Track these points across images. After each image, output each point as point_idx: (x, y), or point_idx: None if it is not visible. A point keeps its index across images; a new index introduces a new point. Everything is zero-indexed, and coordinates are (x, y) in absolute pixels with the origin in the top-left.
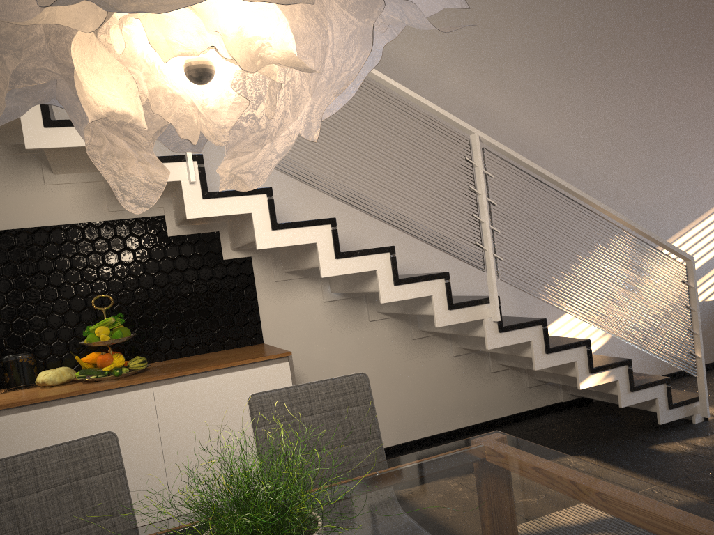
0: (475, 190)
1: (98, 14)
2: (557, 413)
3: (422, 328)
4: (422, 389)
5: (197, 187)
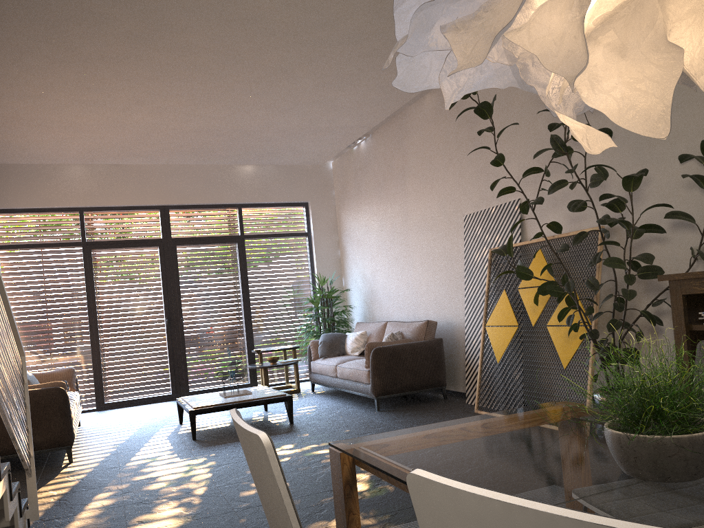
0: None
1: None
2: None
3: None
4: None
5: None
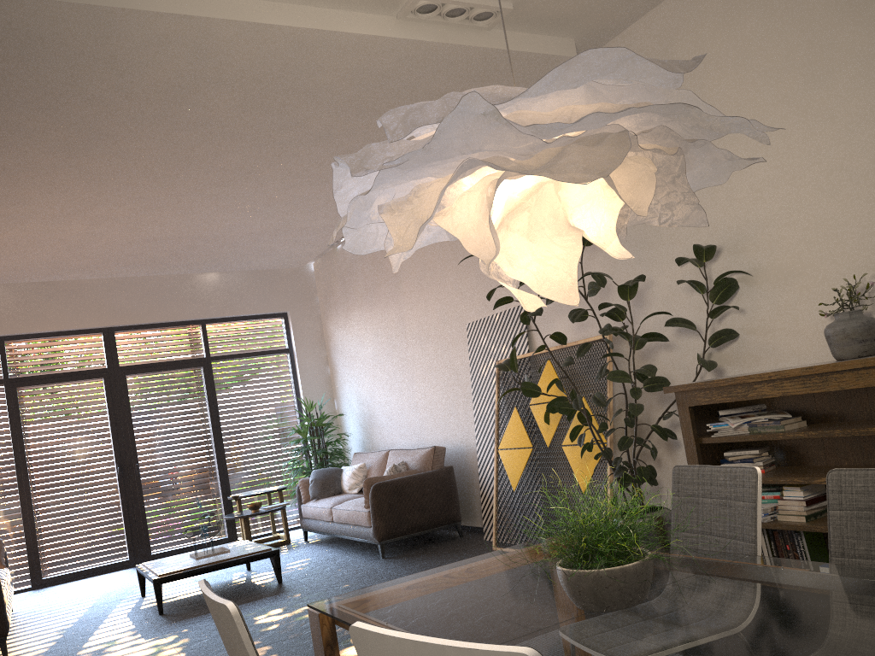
0: None
1: None
2: None
3: None
4: None
5: None
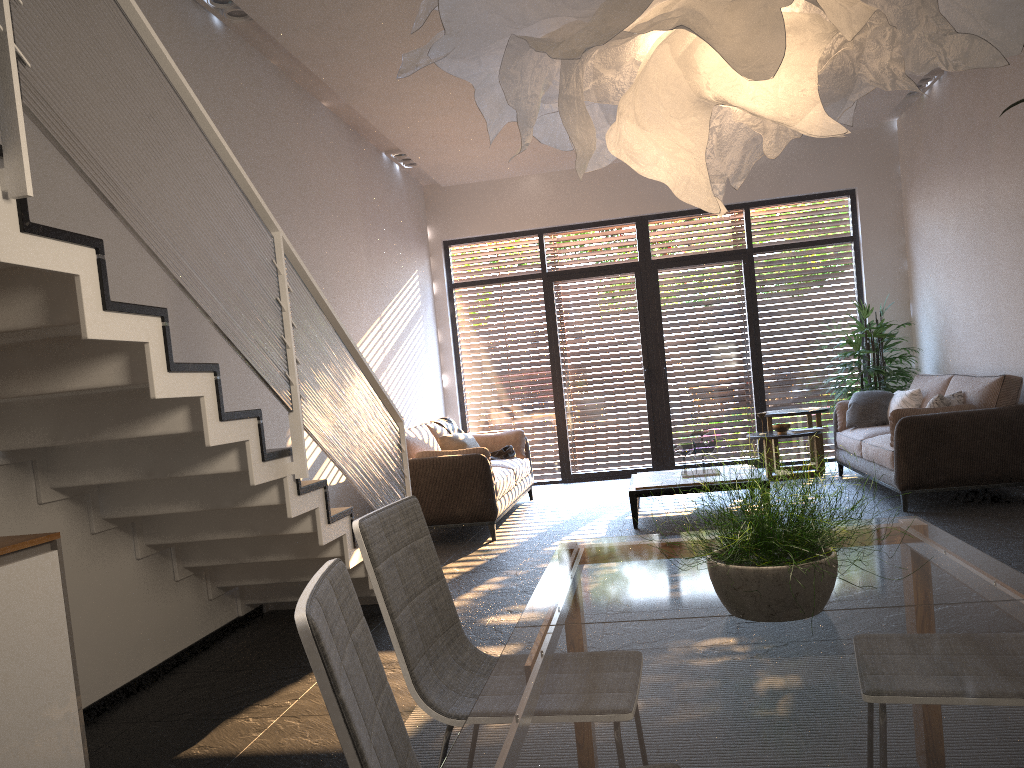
0: (282, 304)
1: (851, 30)
2: (241, 631)
3: (112, 514)
4: (105, 613)
5: (13, 209)
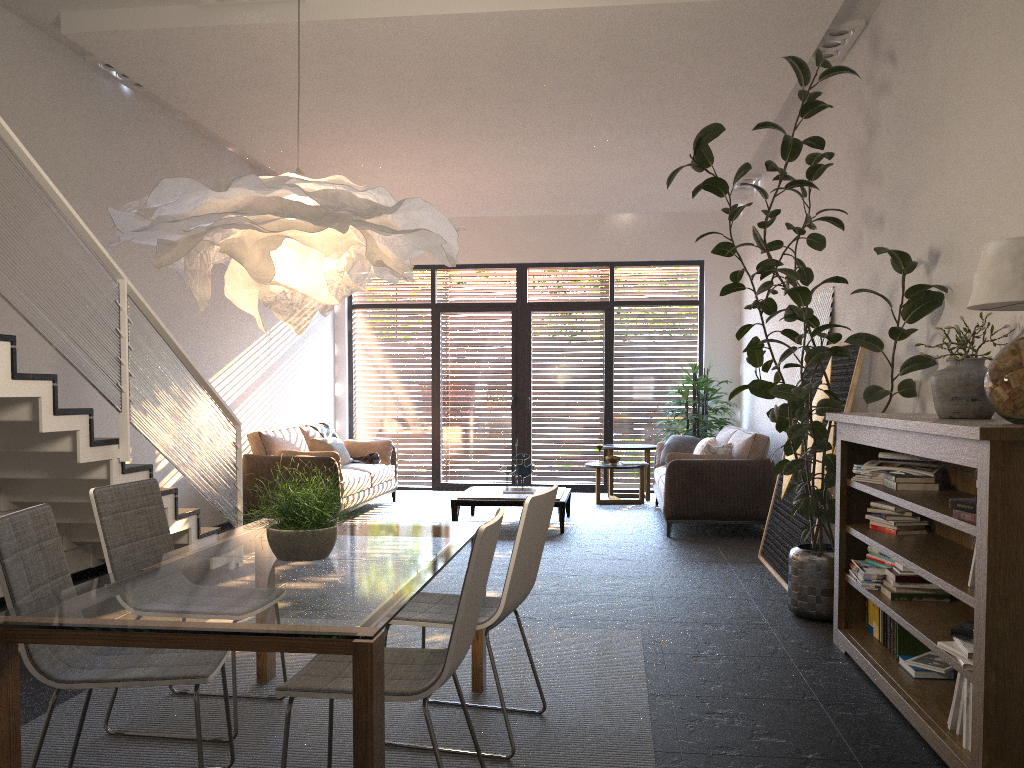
0: (121, 333)
1: (337, 253)
2: (89, 579)
3: None
4: None
5: None
